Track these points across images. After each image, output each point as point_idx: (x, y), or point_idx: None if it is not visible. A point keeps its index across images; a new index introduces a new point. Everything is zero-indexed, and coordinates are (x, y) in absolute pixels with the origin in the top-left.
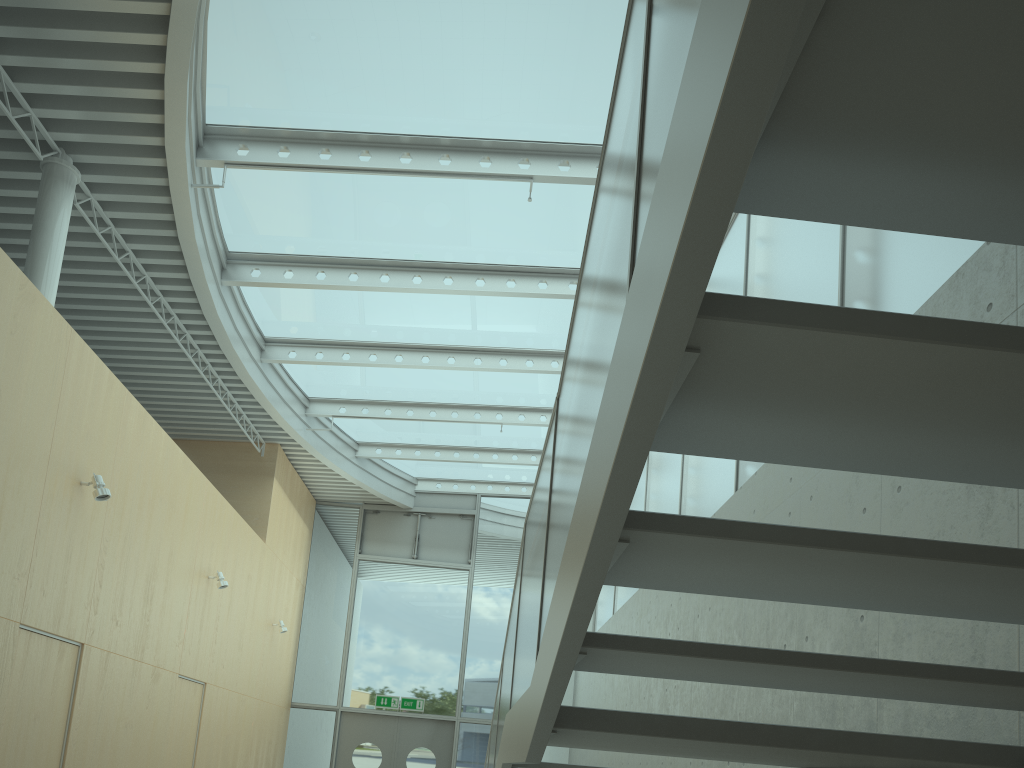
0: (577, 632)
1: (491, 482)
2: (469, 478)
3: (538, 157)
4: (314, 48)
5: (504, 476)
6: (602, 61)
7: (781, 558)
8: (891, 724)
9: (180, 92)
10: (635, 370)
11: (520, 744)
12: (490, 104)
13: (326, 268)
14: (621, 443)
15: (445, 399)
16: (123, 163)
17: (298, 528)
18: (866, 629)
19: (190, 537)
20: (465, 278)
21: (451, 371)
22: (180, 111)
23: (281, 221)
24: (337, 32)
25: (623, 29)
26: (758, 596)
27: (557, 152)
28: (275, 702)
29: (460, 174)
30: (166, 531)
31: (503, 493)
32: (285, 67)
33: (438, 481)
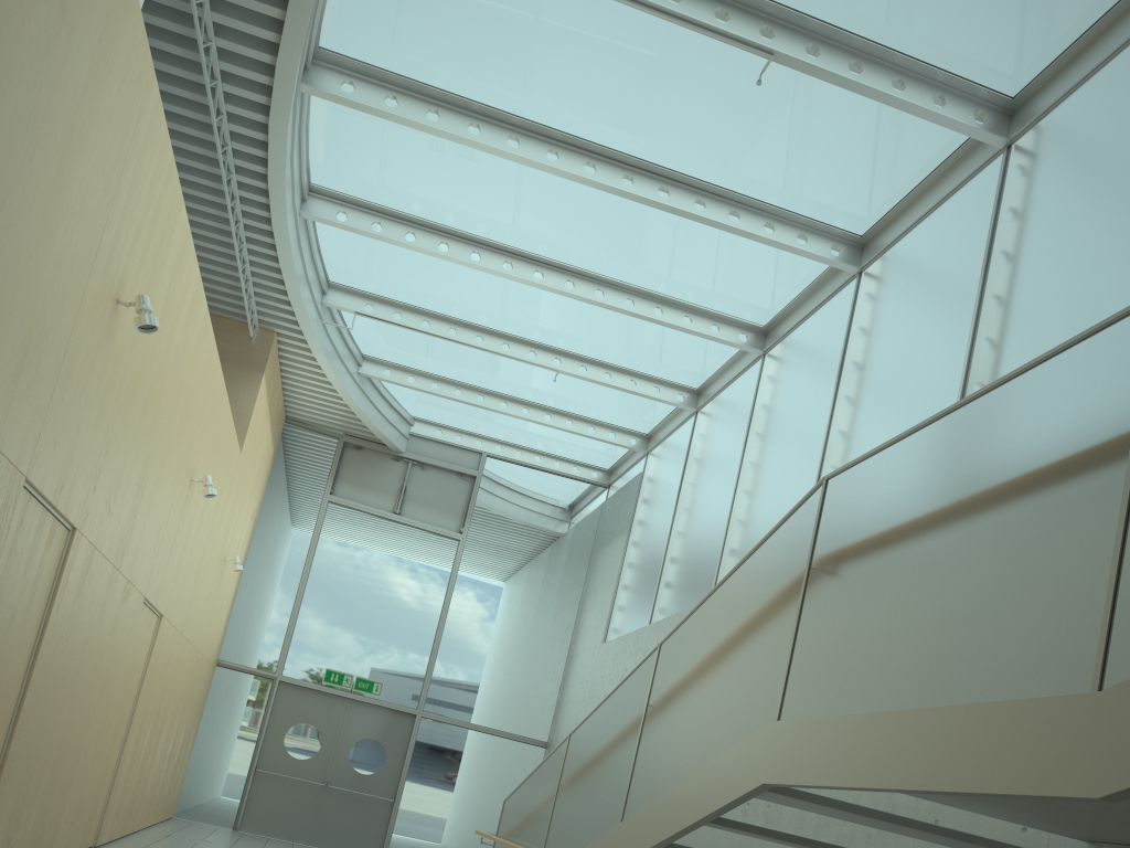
0: None
1: (501, 442)
2: (477, 431)
3: (784, 30)
4: None
5: (520, 438)
6: None
7: None
8: None
9: None
10: None
11: (1009, 770)
12: None
13: (441, 108)
14: None
15: (500, 325)
16: None
17: (267, 446)
18: None
19: (189, 420)
20: (610, 171)
21: (526, 291)
22: None
23: (411, 23)
24: None
25: None
26: None
27: (808, 31)
28: (207, 656)
29: (689, 21)
30: (172, 403)
31: (513, 458)
32: None
33: (439, 427)
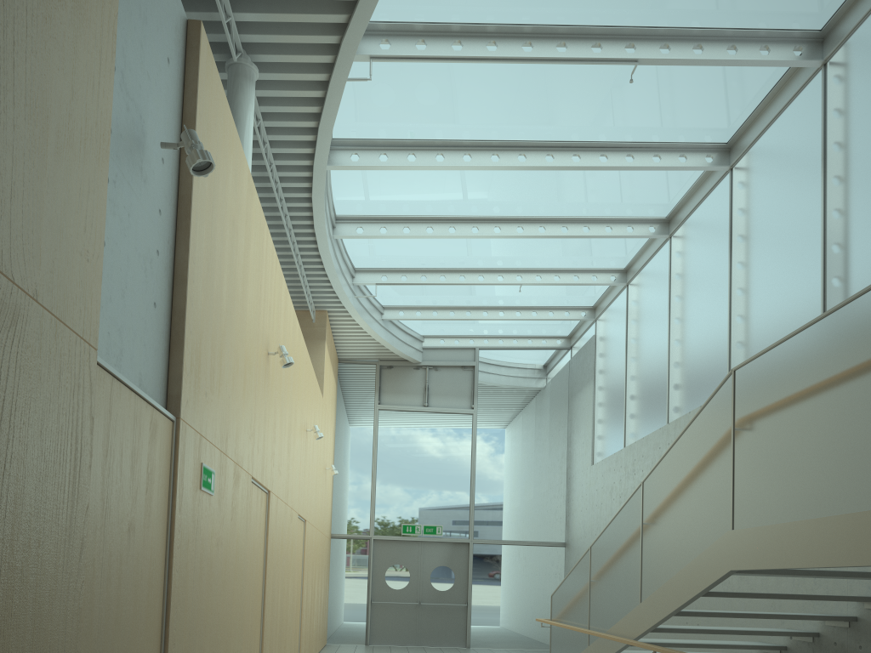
0: None
1: (487, 336)
2: (469, 334)
3: (642, 41)
4: None
5: (500, 331)
6: None
7: None
8: None
9: None
10: None
11: None
12: None
13: (415, 150)
14: None
15: (474, 265)
16: (294, 61)
17: (333, 384)
18: None
19: (300, 396)
20: (536, 155)
21: (489, 239)
22: (368, 11)
23: (389, 109)
24: None
25: None
26: None
27: (659, 36)
28: (326, 534)
29: (575, 60)
30: (293, 392)
31: (498, 346)
32: None
33: (441, 338)
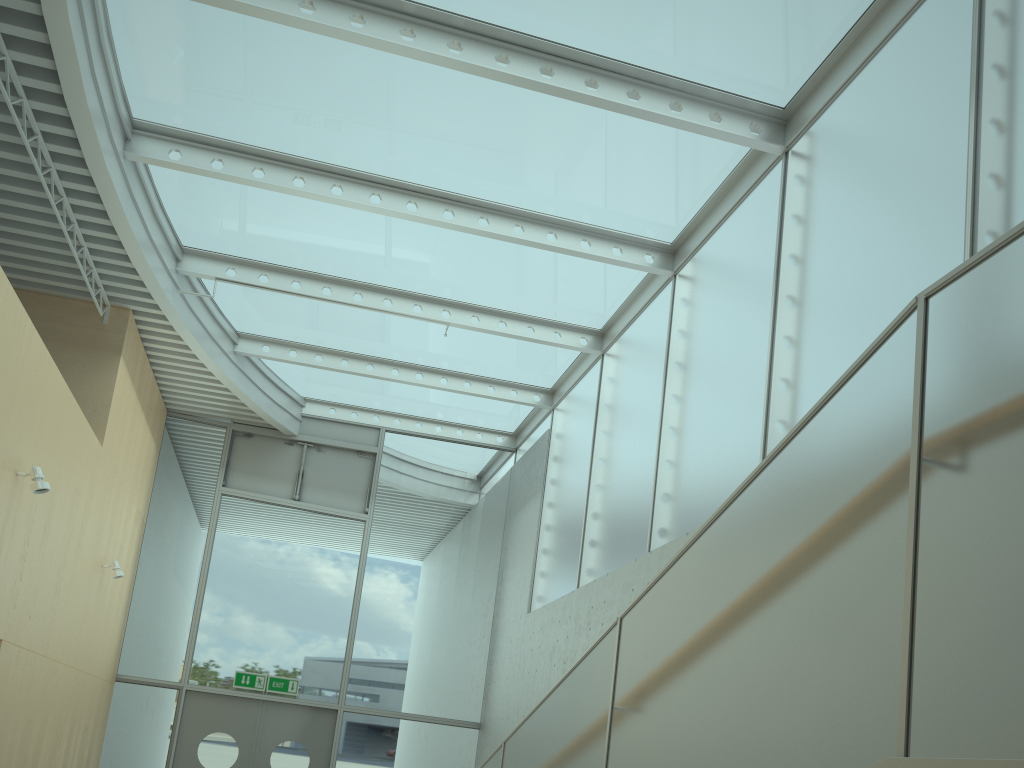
0: None
1: (399, 415)
2: (373, 406)
3: None
4: None
5: (418, 408)
6: None
7: None
8: None
9: None
10: None
11: None
12: None
13: None
14: None
15: (378, 278)
16: None
17: (144, 440)
18: None
19: None
20: (480, 49)
21: (401, 231)
22: None
23: None
24: None
25: None
26: None
27: None
28: (97, 674)
29: None
30: None
31: (413, 430)
32: None
33: (332, 406)
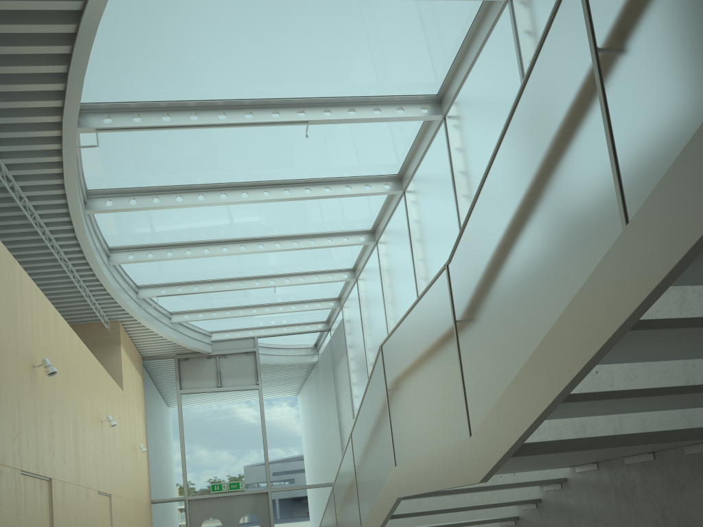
0: (565, 394)
1: (262, 327)
2: (247, 327)
3: (309, 108)
4: (161, 46)
5: (271, 322)
6: (353, 43)
7: (676, 336)
8: (632, 429)
9: (78, 84)
10: (679, 246)
11: (457, 475)
12: (279, 76)
13: (159, 194)
14: (658, 284)
15: (235, 275)
16: (28, 136)
17: (137, 378)
18: (601, 378)
19: (89, 394)
20: (256, 191)
21: (240, 255)
22: (77, 97)
23: (128, 165)
24: (178, 35)
25: (535, 53)
26: (632, 361)
27: (321, 103)
28: (144, 501)
29: (260, 123)
30: (77, 392)
31: (272, 333)
32: (140, 60)
33: (226, 332)
